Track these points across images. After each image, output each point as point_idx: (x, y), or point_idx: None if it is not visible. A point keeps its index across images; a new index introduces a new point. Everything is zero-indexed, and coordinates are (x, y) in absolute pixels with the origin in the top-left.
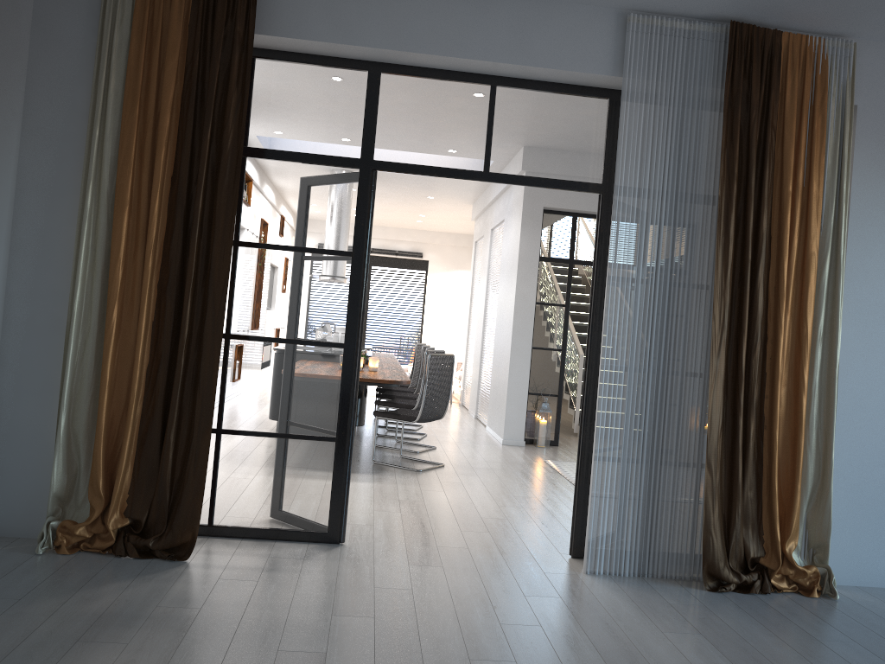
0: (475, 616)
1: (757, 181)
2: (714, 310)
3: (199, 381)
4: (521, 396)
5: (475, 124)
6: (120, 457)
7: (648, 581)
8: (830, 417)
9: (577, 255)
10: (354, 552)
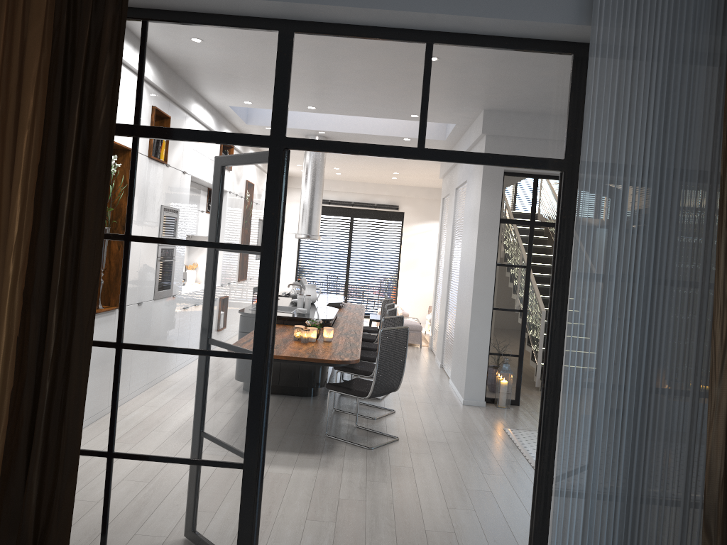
0: None
1: None
2: (714, 325)
3: (65, 412)
4: (482, 357)
5: (408, 90)
6: None
7: None
8: None
9: (539, 217)
10: None
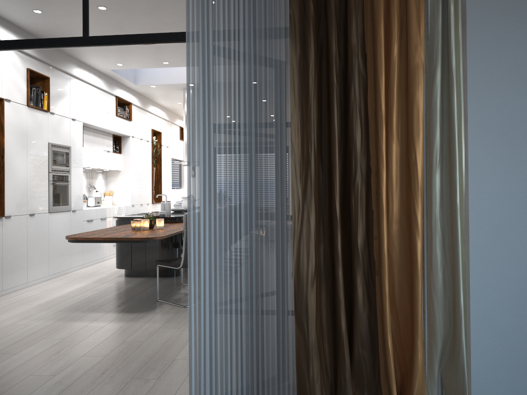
0: None
1: None
2: (293, 145)
3: None
4: None
5: None
6: None
7: None
8: (455, 256)
9: None
10: None
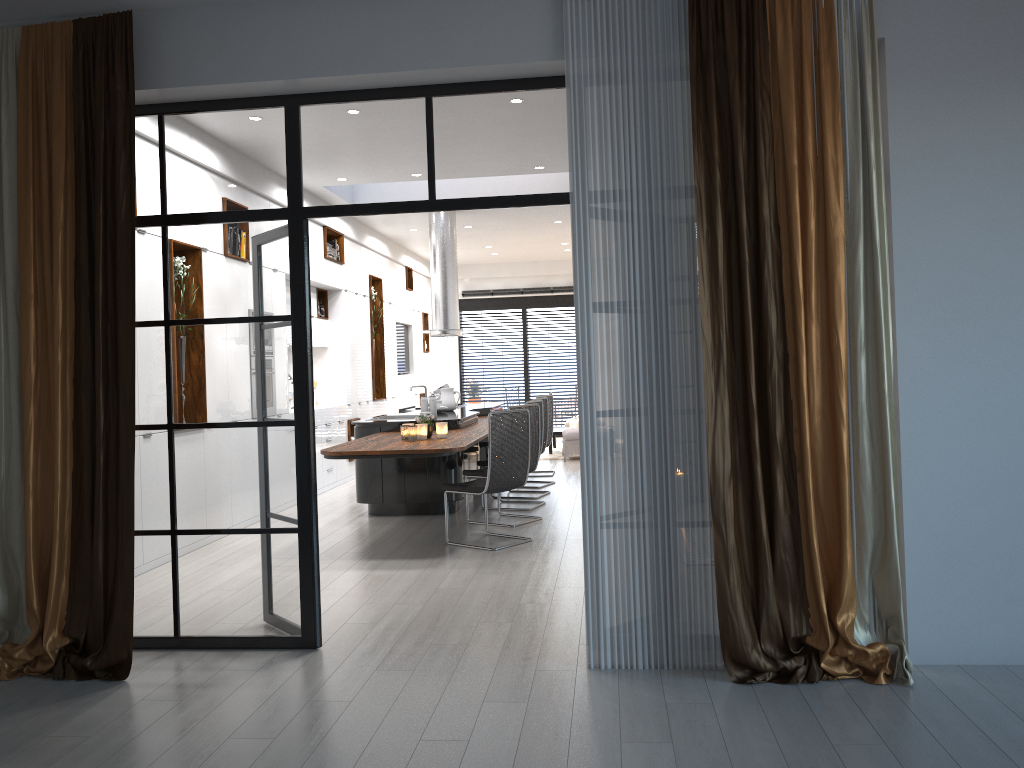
0: (397, 732)
1: (752, 158)
2: (704, 330)
3: (118, 482)
4: None
5: (413, 145)
6: (50, 572)
7: (664, 674)
8: (884, 448)
9: None
10: (325, 657)
